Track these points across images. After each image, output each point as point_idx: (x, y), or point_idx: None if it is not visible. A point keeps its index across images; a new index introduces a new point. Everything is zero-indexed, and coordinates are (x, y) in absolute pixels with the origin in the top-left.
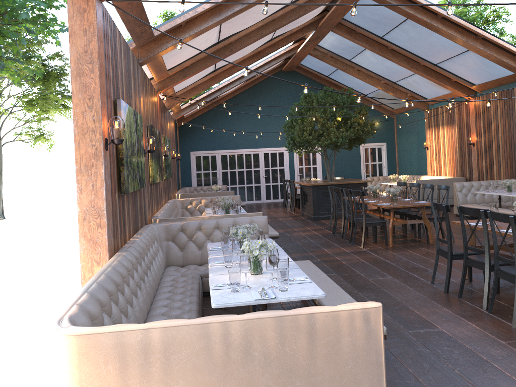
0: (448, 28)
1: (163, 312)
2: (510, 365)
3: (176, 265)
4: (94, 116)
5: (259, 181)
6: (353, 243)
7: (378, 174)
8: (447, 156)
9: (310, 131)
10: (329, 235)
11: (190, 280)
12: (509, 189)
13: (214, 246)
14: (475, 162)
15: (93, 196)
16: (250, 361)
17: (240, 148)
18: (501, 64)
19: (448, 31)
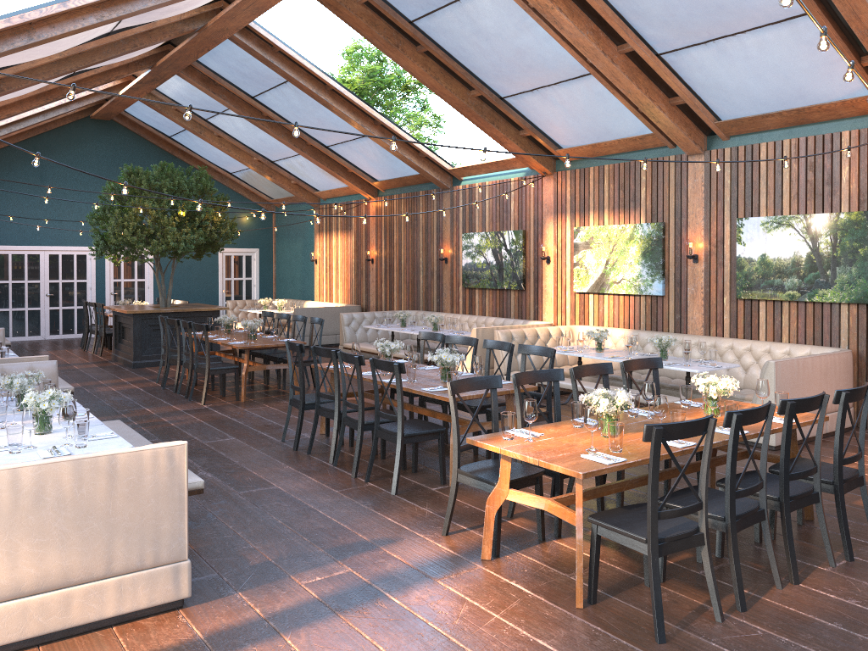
0: (340, 105)
1: None
2: (335, 509)
3: None
4: None
5: (39, 303)
6: (192, 399)
7: (245, 296)
8: (340, 274)
9: (135, 229)
10: (156, 388)
11: None
12: (403, 323)
13: None
14: (374, 284)
15: None
16: (42, 506)
17: (3, 243)
18: (403, 161)
19: (340, 109)
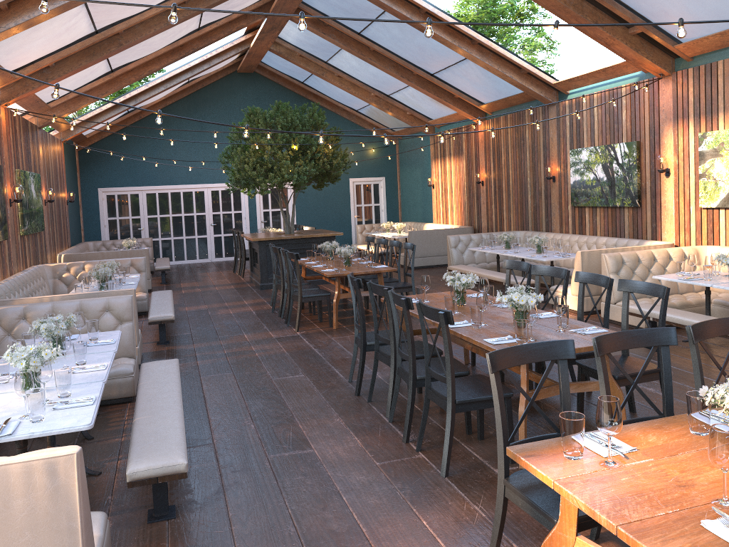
0: (435, 27)
1: None
2: (363, 496)
3: None
4: None
5: (205, 231)
6: (290, 324)
7: (374, 220)
8: (454, 198)
9: (256, 164)
10: (266, 312)
11: None
12: (507, 245)
13: None
14: (485, 206)
15: None
16: None
17: (176, 183)
18: (504, 79)
19: (435, 31)
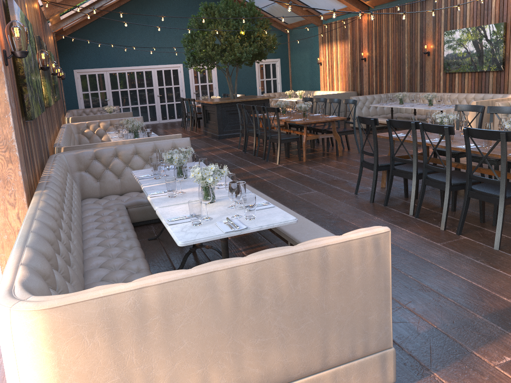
0: None
1: (100, 252)
2: (453, 264)
3: (93, 197)
4: None
5: (154, 101)
6: (267, 160)
7: (273, 91)
8: (339, 71)
9: (213, 46)
10: (240, 153)
11: (117, 213)
12: (401, 101)
13: (142, 174)
14: (366, 76)
15: None
16: (261, 306)
17: (131, 65)
18: None
19: None
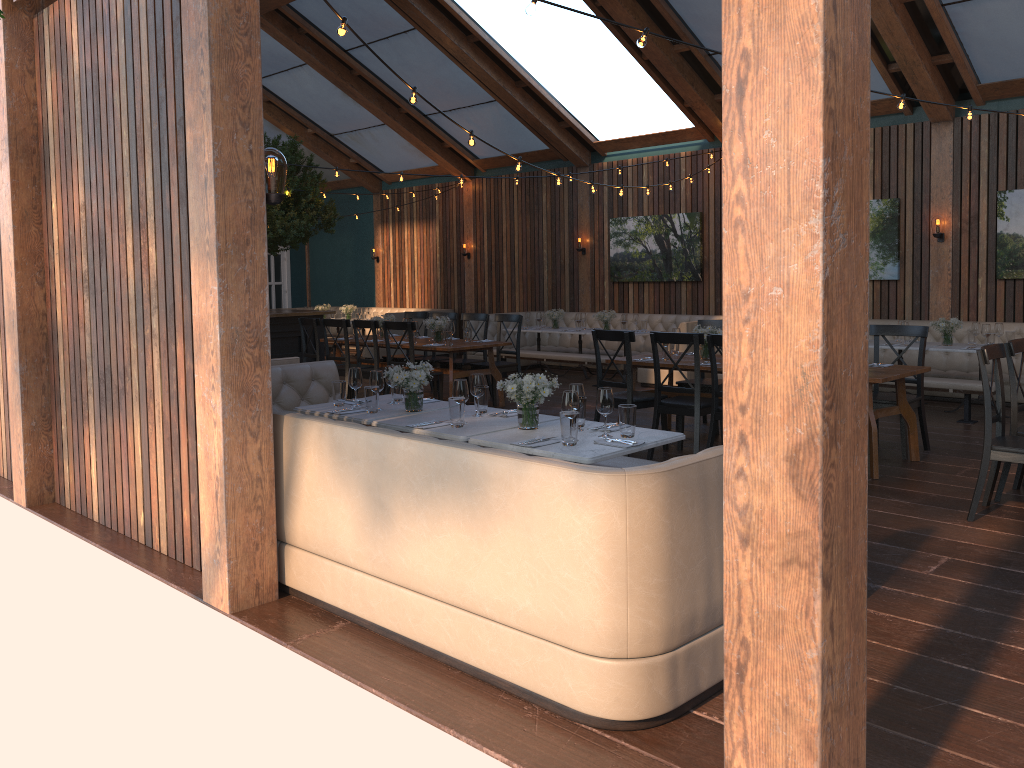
0: (482, 61)
1: None
2: None
3: None
4: (251, 143)
5: None
6: None
7: (275, 305)
8: (417, 274)
9: None
10: None
11: None
12: (556, 324)
13: (325, 409)
14: (472, 284)
15: (248, 303)
16: None
17: None
18: (540, 132)
19: (482, 66)
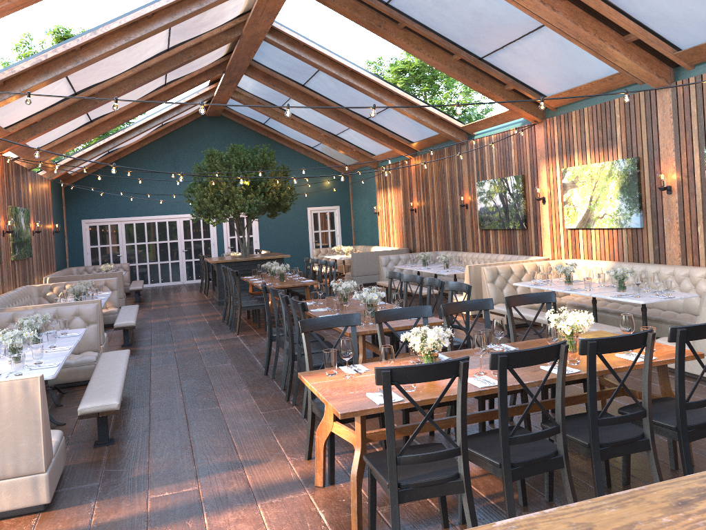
0: (360, 82)
1: None
2: (243, 429)
3: None
4: None
5: (178, 257)
6: (234, 330)
7: (330, 245)
8: (394, 223)
9: (214, 198)
10: (218, 321)
11: None
12: (424, 262)
13: None
14: (418, 230)
15: None
16: None
17: (151, 214)
18: (421, 124)
19: (360, 86)
